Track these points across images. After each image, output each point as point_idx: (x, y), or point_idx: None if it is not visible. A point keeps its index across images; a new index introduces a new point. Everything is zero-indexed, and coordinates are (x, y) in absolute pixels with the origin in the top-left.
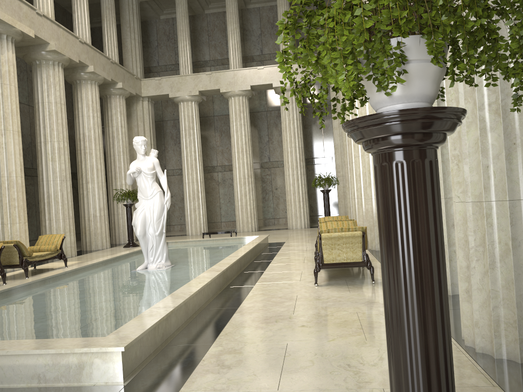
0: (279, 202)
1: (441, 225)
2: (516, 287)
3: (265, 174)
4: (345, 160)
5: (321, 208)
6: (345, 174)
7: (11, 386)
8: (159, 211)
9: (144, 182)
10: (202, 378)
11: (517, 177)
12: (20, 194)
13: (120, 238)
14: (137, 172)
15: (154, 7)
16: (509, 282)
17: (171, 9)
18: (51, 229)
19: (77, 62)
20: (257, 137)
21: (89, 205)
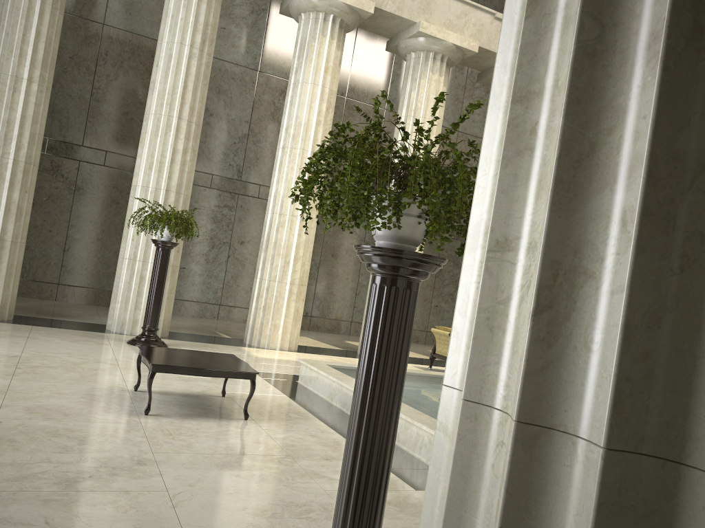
0: None
1: (388, 338)
2: None
3: None
4: None
5: None
6: None
7: None
8: None
9: None
10: None
11: None
12: None
13: None
14: None
15: None
16: None
17: None
18: None
19: None
20: None
21: None
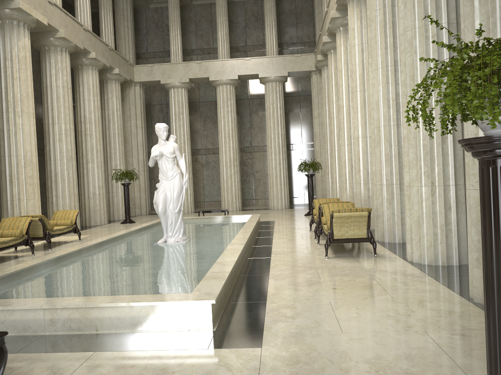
0: (259, 184)
1: None
2: None
3: (246, 158)
4: (326, 147)
5: (297, 190)
6: (323, 160)
7: (118, 332)
8: (178, 191)
9: (165, 164)
10: (276, 325)
11: None
12: (34, 172)
13: (114, 214)
14: (160, 155)
15: None
16: None
17: None
18: (58, 206)
19: (82, 48)
20: (240, 123)
21: (89, 183)
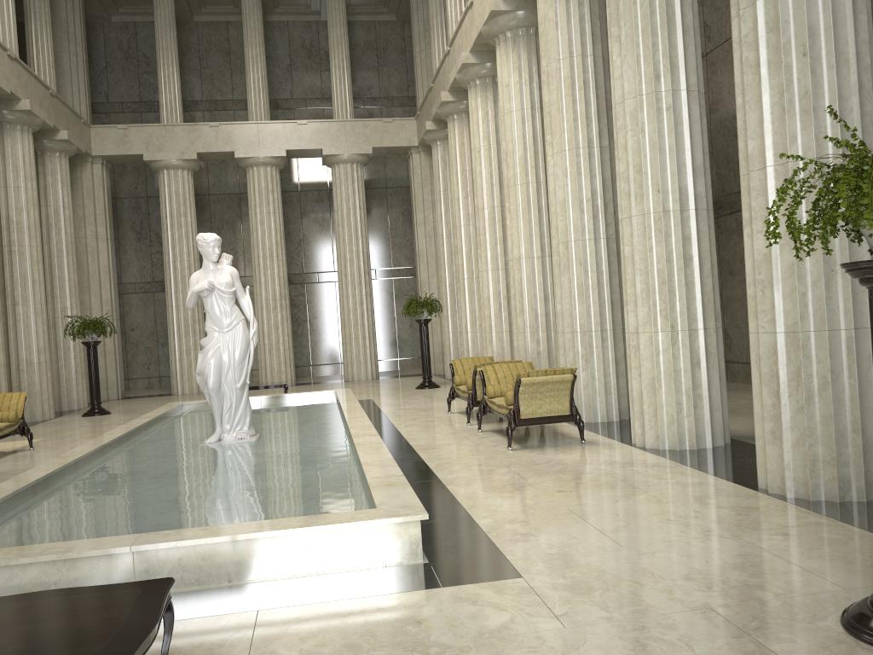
0: (320, 340)
1: None
2: (834, 422)
3: (297, 294)
4: (442, 275)
5: (386, 348)
6: (433, 295)
7: (267, 580)
8: (242, 350)
9: (219, 305)
10: (517, 547)
11: (835, 306)
12: None
13: (62, 401)
14: (211, 289)
15: (104, 1)
16: (827, 417)
17: (134, 7)
18: None
19: (9, 92)
20: (284, 232)
21: (18, 344)
